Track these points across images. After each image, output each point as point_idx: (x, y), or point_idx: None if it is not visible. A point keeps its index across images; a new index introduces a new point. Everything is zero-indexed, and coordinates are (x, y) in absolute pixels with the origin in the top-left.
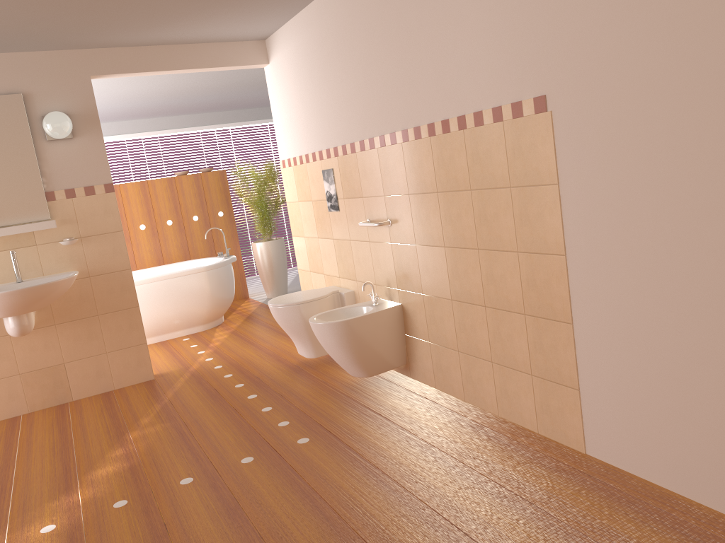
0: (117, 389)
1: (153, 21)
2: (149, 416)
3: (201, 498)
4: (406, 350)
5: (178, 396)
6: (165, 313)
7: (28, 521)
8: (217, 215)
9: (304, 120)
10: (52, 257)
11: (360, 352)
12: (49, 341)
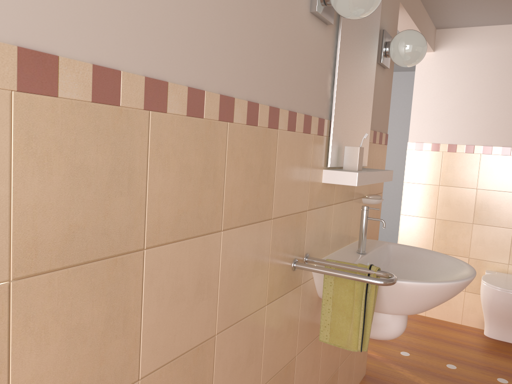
0: None
1: None
2: None
3: None
4: None
5: None
6: None
7: None
8: None
9: (499, 116)
10: (356, 218)
11: None
12: None
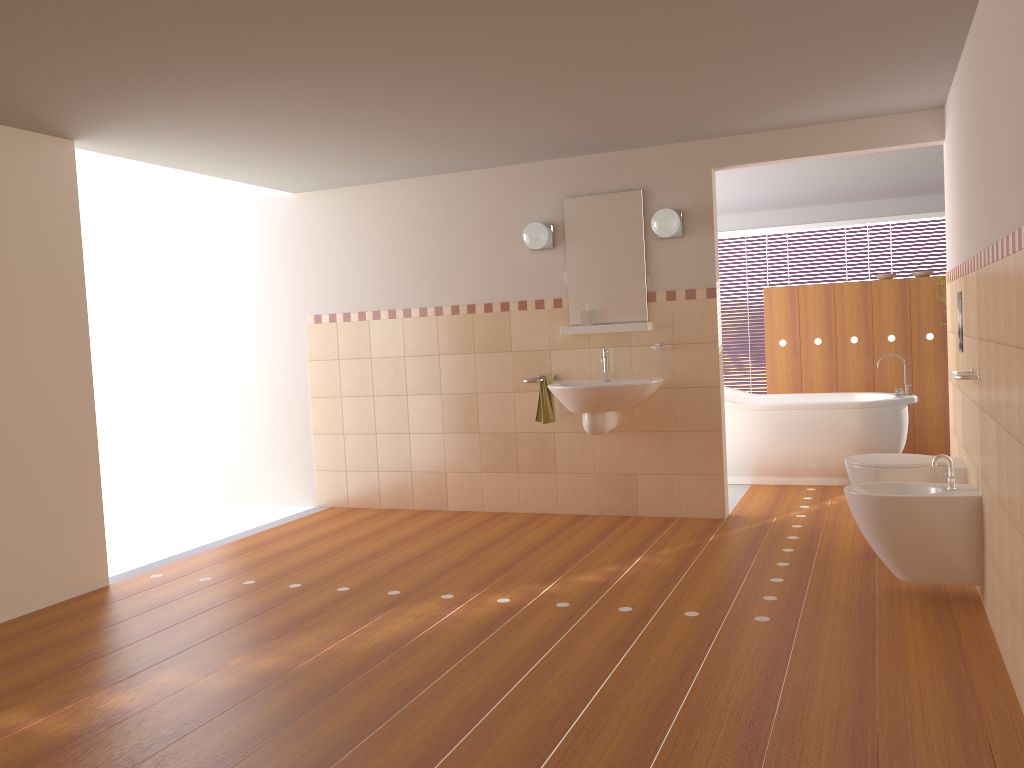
0: (683, 517)
1: (759, 108)
2: (673, 549)
3: (616, 625)
4: (982, 565)
5: (720, 541)
6: (792, 451)
7: (499, 590)
8: (924, 338)
9: (954, 221)
10: (642, 361)
11: (897, 544)
12: (626, 448)
